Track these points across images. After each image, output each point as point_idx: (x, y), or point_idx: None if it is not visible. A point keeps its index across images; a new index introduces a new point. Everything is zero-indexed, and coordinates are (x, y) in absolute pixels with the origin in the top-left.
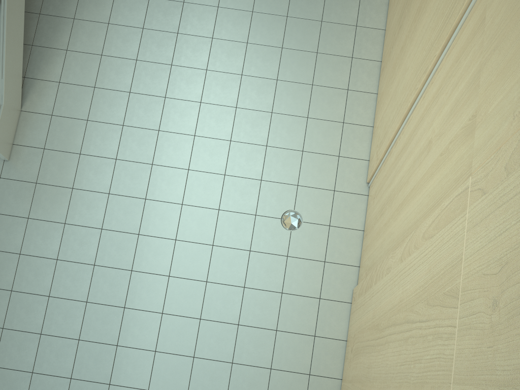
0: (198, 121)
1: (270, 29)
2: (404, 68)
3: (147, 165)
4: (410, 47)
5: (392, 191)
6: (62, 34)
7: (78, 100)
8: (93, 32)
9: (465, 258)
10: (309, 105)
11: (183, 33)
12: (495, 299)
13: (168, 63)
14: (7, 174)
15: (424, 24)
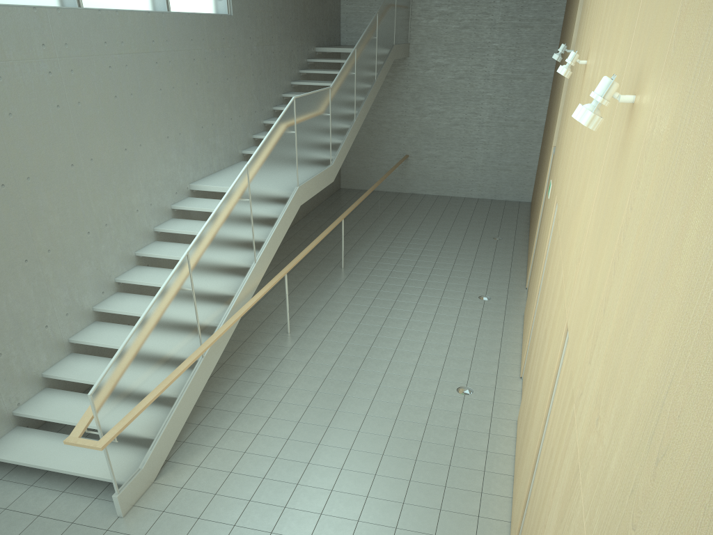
0: (327, 503)
1: (405, 447)
2: (529, 445)
3: (266, 533)
4: (532, 428)
5: (530, 531)
6: (214, 437)
7: (211, 479)
8: (242, 437)
9: (578, 441)
10: (441, 500)
11: (324, 444)
12: (597, 418)
13: (306, 461)
14: (116, 528)
15: (539, 402)
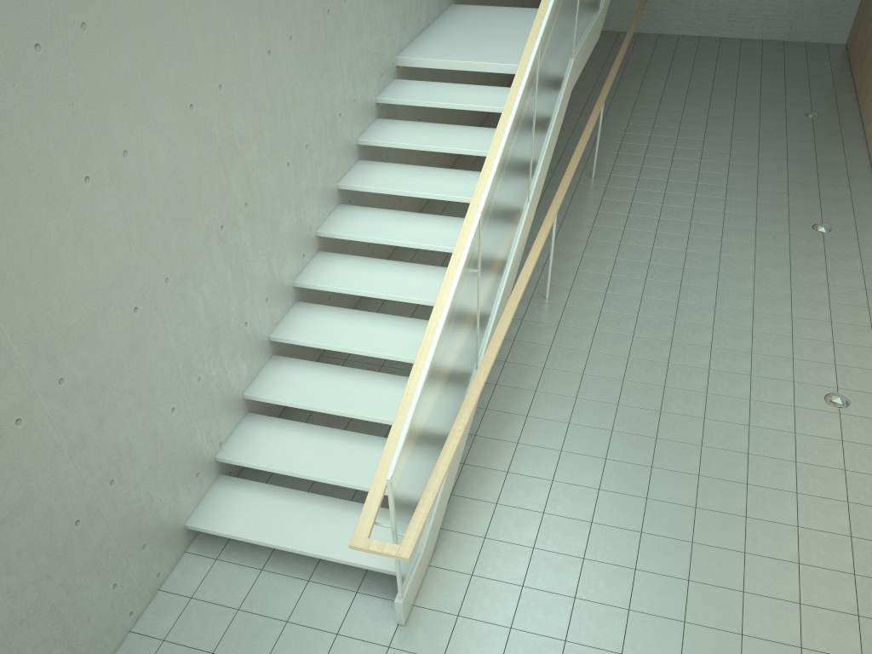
0: (688, 603)
1: (776, 504)
2: None
3: None
4: None
5: None
6: (491, 486)
7: (510, 560)
8: (532, 487)
9: None
10: (856, 600)
11: (654, 498)
12: None
13: (637, 529)
14: (400, 643)
15: None
